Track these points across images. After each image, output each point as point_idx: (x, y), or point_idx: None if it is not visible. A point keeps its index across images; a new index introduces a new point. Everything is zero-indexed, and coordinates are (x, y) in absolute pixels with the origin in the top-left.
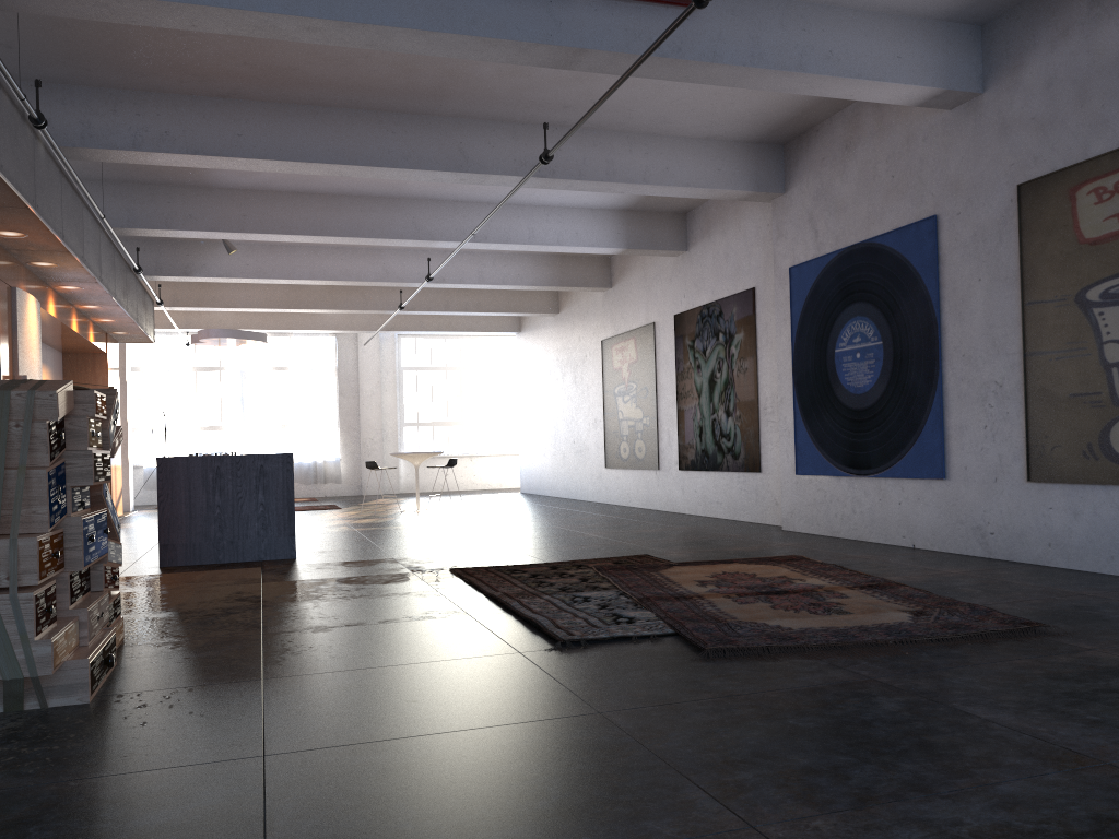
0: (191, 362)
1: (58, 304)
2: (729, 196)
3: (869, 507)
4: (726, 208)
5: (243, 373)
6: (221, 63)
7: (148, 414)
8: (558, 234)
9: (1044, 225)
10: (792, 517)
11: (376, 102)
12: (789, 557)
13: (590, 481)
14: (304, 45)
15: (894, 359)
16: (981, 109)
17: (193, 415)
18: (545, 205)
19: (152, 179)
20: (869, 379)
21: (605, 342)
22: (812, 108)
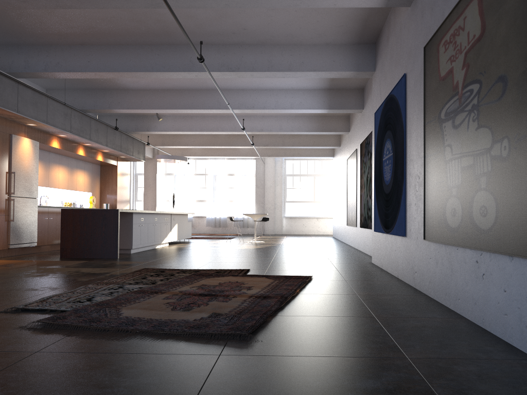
0: (194, 171)
1: (63, 143)
2: (344, 75)
3: (389, 252)
4: (371, 84)
5: (214, 176)
6: (62, 28)
7: (175, 194)
8: (291, 103)
9: (430, 71)
10: (373, 255)
11: (145, 40)
12: (301, 277)
13: (344, 232)
14: (82, 14)
15: (395, 163)
16: (417, 3)
17: (194, 195)
18: (284, 89)
19: (102, 87)
20: (389, 176)
21: (348, 160)
22: (368, 19)
